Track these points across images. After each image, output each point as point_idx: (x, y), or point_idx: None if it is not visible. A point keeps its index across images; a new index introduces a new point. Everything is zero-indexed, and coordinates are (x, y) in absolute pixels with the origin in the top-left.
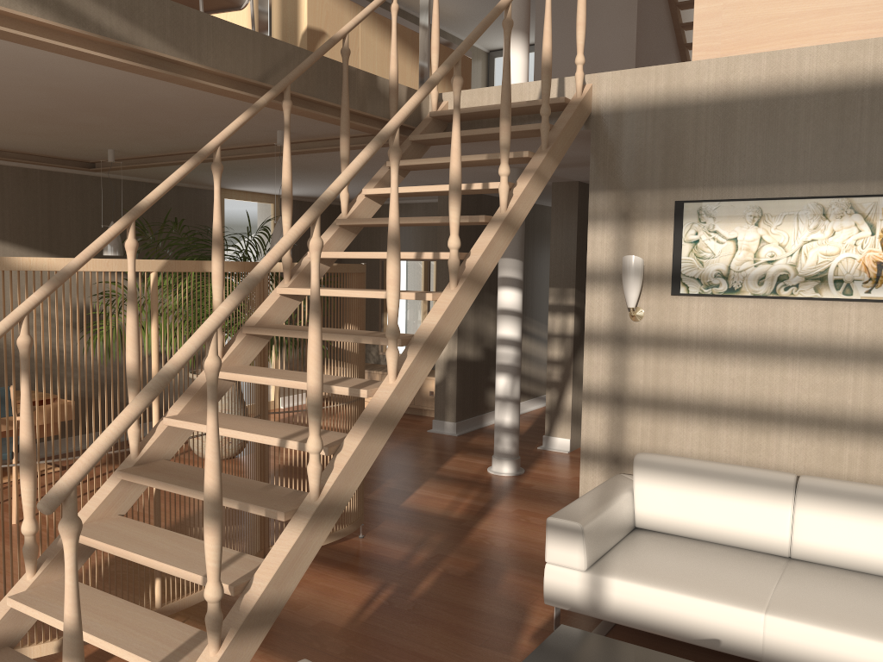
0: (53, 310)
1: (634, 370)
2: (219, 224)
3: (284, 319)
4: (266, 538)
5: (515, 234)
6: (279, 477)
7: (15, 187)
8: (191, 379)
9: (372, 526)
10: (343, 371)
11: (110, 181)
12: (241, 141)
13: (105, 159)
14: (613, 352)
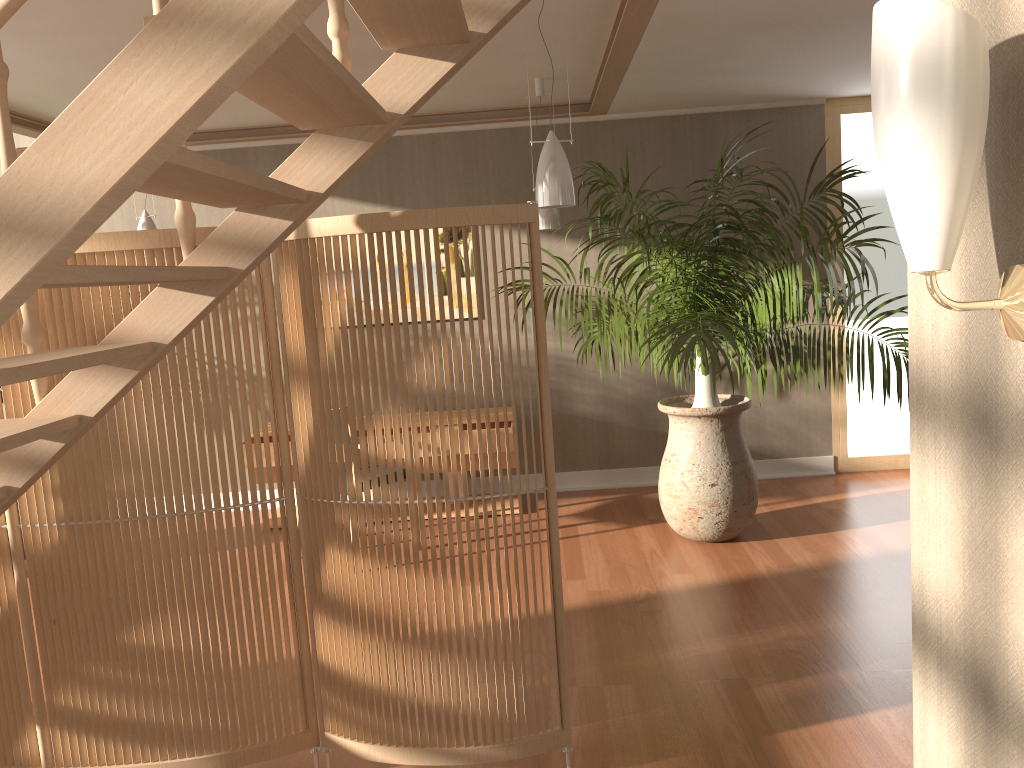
0: (556, 307)
1: (1021, 581)
2: (4, 170)
3: (172, 332)
4: (318, 713)
5: (245, 49)
6: (325, 616)
7: (500, 155)
8: (776, 406)
9: (634, 758)
10: (451, 434)
11: (632, 123)
12: (585, 11)
13: (588, 93)
14: (970, 479)
